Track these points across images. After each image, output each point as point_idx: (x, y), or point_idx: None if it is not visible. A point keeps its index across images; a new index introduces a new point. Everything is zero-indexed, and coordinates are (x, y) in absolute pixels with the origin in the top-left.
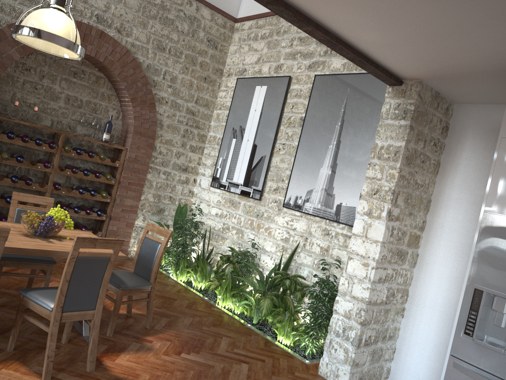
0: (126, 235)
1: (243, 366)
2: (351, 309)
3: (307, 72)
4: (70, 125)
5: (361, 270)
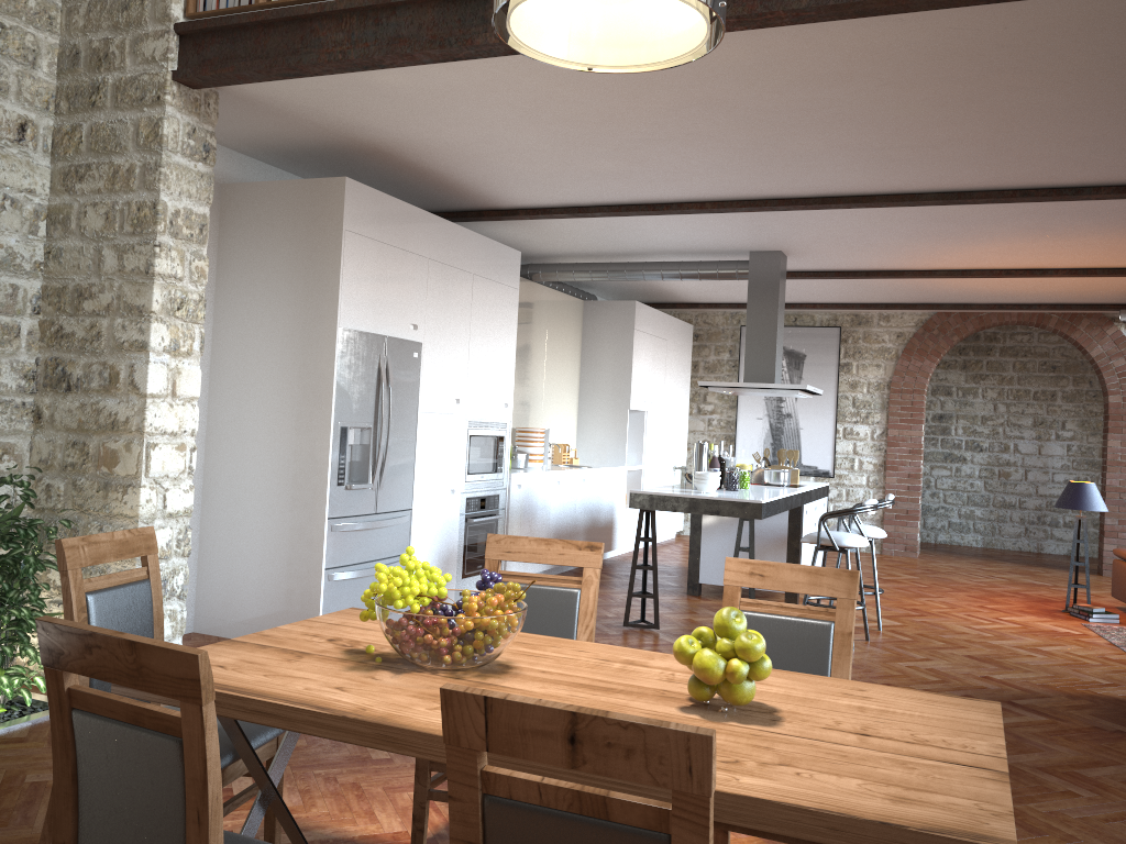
0: None
1: None
2: (171, 539)
3: None
4: None
5: (178, 460)
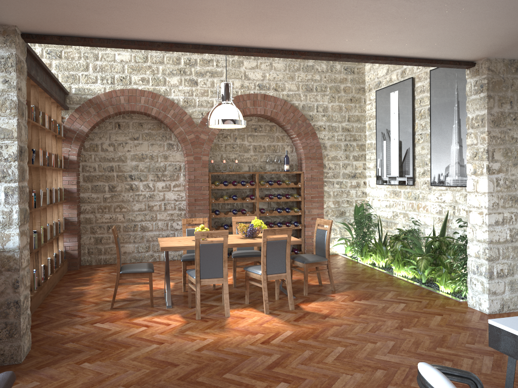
0: None
1: (401, 305)
2: (478, 250)
3: (424, 70)
4: (261, 166)
5: (479, 218)
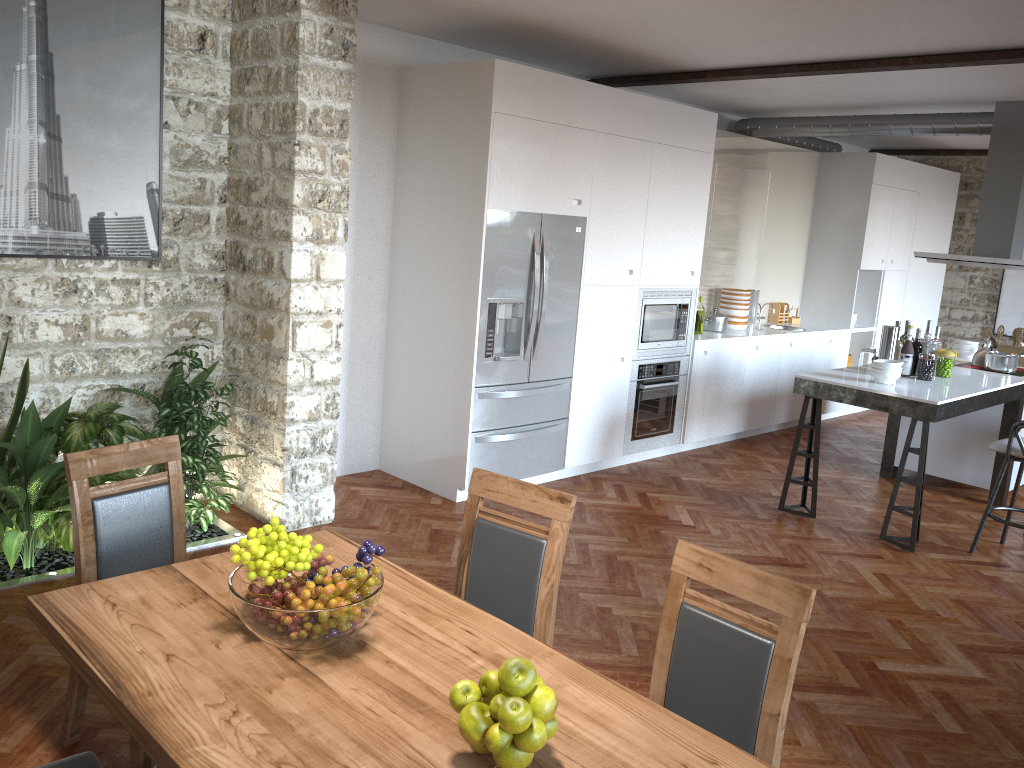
0: None
1: None
2: (319, 404)
3: None
4: None
5: (324, 336)
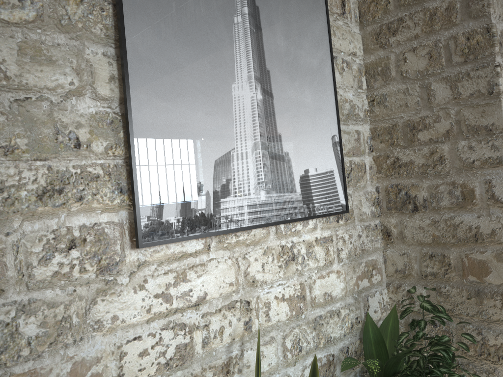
0: None
1: None
2: None
3: None
4: None
5: None
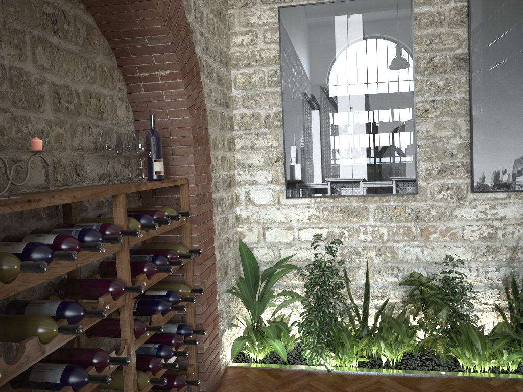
0: (216, 343)
1: None
2: None
3: None
4: (76, 166)
5: None
